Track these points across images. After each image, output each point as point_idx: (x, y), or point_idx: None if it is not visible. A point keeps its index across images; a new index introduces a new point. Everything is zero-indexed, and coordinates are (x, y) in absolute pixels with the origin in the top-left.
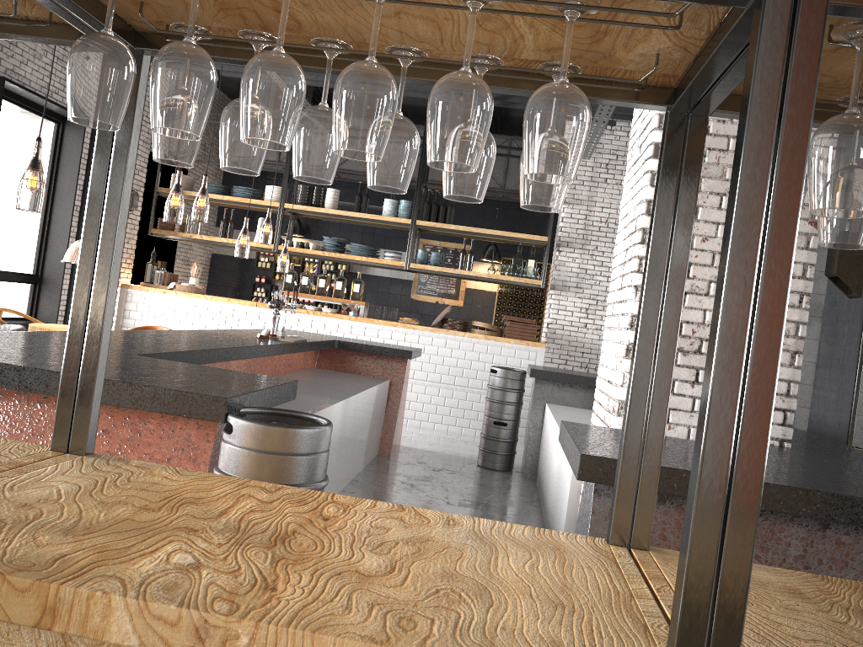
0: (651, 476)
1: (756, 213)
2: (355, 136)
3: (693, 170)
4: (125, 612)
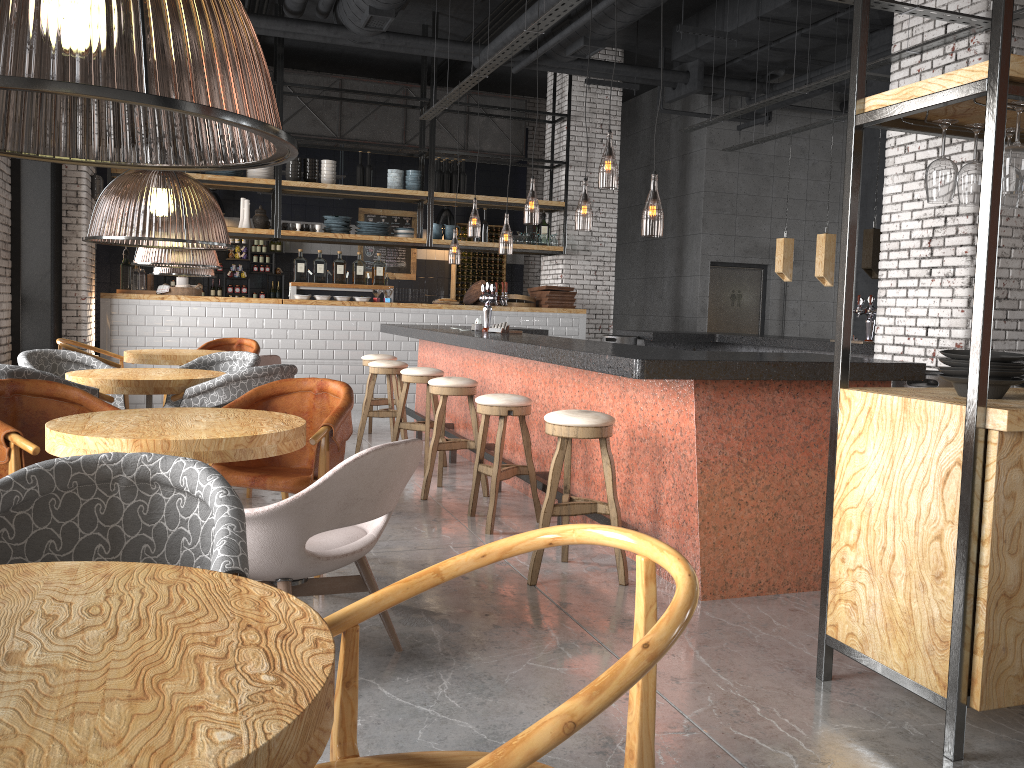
0: None
1: None
2: None
3: None
4: None
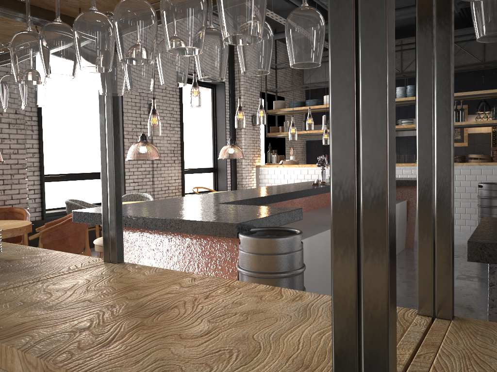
0: (445, 259)
1: (347, 15)
2: (123, 48)
3: (444, 1)
4: (18, 358)
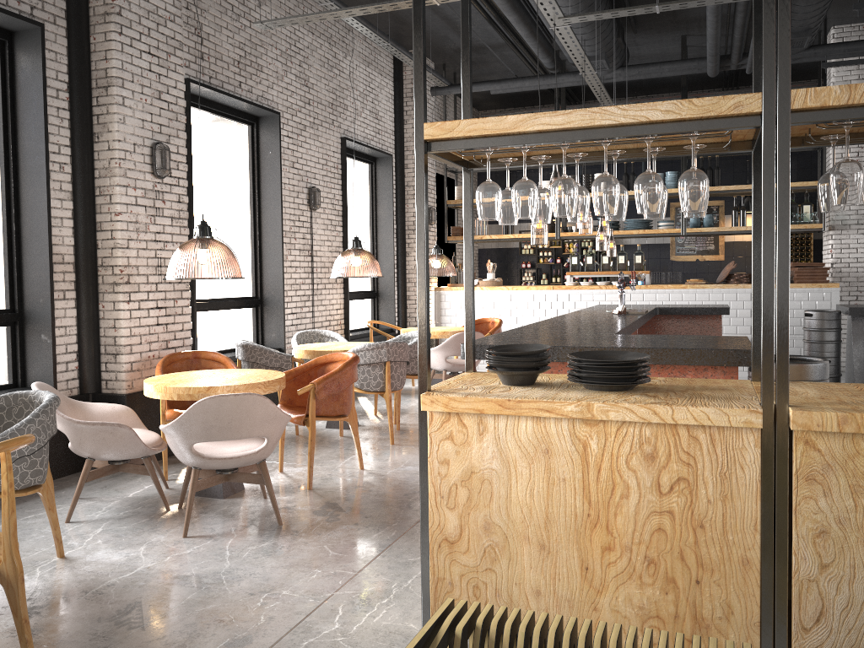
0: None
1: None
2: None
3: None
4: None
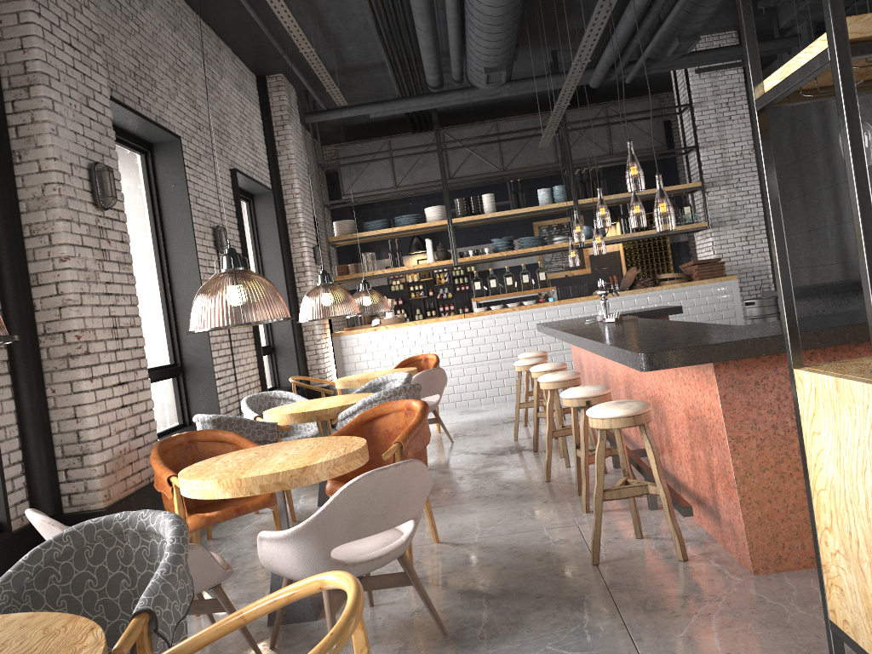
0: None
1: None
2: None
3: None
4: None
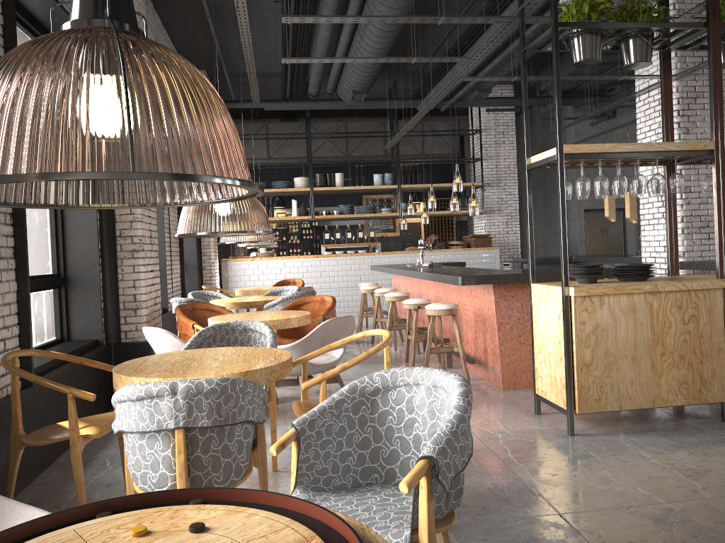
0: None
1: None
2: None
3: None
4: None
